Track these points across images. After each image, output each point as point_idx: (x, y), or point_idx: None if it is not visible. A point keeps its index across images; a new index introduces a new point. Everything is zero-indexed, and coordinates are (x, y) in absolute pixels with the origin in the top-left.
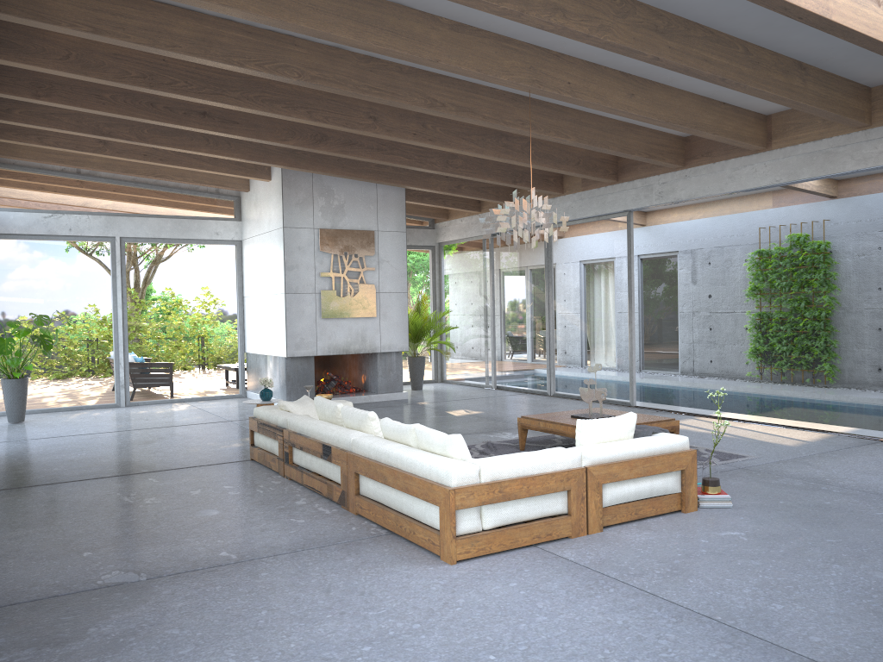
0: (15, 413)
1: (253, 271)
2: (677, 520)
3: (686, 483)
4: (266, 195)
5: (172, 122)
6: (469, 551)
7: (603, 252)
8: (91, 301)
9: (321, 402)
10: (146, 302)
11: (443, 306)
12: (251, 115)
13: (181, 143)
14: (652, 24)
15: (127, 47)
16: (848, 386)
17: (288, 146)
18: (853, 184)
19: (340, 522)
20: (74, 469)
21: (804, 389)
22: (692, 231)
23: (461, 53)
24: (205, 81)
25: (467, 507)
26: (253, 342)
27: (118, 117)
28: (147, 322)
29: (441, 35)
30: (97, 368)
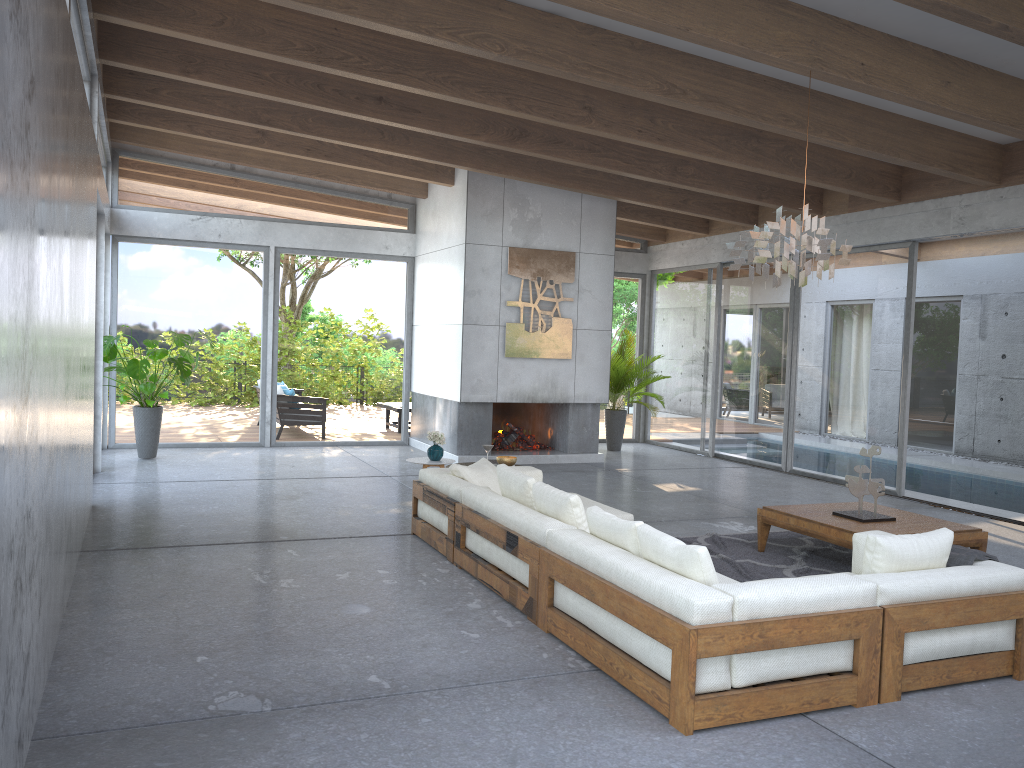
0: (147, 447)
1: (426, 295)
2: (1009, 691)
3: (1023, 637)
4: (446, 203)
5: (342, 109)
6: (712, 717)
7: (871, 293)
8: (239, 320)
9: (505, 472)
10: (300, 325)
11: (652, 349)
12: (436, 102)
13: (351, 136)
14: None
15: (292, 12)
16: None
17: (479, 142)
18: None
19: (526, 643)
20: (202, 528)
21: None
22: (985, 270)
23: (720, 20)
24: (384, 56)
25: (713, 655)
26: (421, 380)
27: (278, 101)
28: (299, 349)
29: None
30: (241, 400)
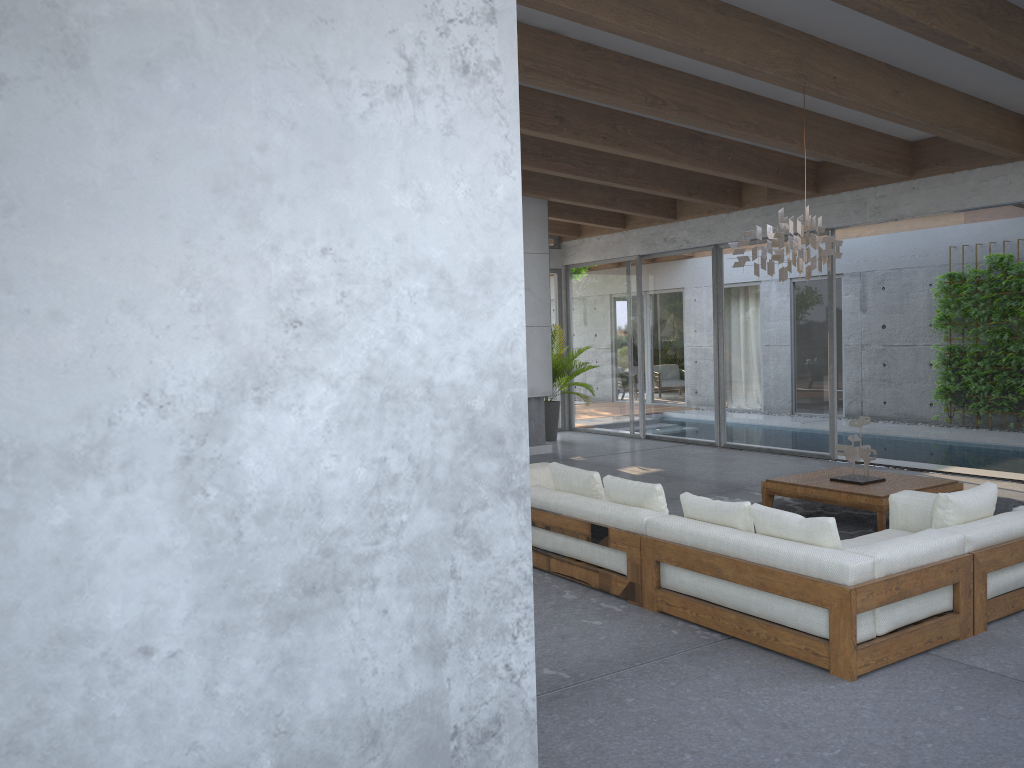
0: None
1: None
2: None
3: None
4: None
5: None
6: (868, 663)
7: (793, 277)
8: None
9: (562, 469)
10: None
11: (572, 340)
12: None
13: None
14: (975, 7)
15: None
16: None
17: None
18: None
19: (648, 624)
20: None
21: (1010, 435)
22: (862, 250)
23: (726, 41)
24: None
25: (867, 609)
26: None
27: None
28: None
29: (705, 18)
30: None
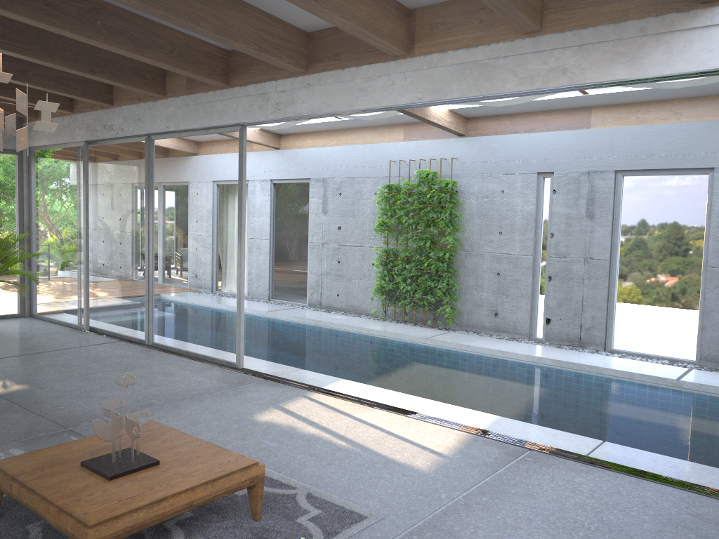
0: None
1: None
2: None
3: None
4: None
5: None
6: None
7: (211, 174)
8: None
9: None
10: None
11: (33, 225)
12: None
13: None
14: None
15: None
16: (466, 329)
17: None
18: (481, 124)
19: None
20: None
21: (426, 332)
22: (325, 159)
23: None
24: None
25: None
26: None
27: None
28: None
29: None
30: None
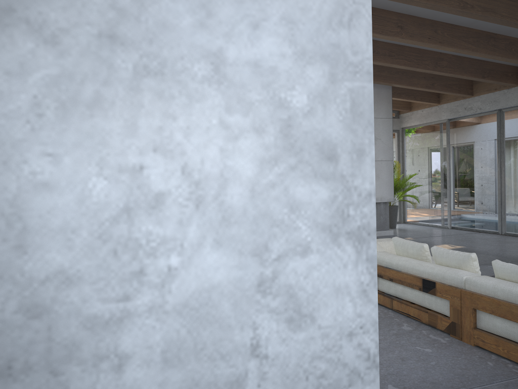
0: None
1: None
2: None
3: None
4: None
5: None
6: None
7: None
8: None
9: (401, 241)
10: None
11: (405, 171)
12: None
13: None
14: None
15: None
16: None
17: None
18: None
19: (468, 355)
20: None
21: None
22: None
23: None
24: None
25: None
26: None
27: None
28: None
29: None
30: None
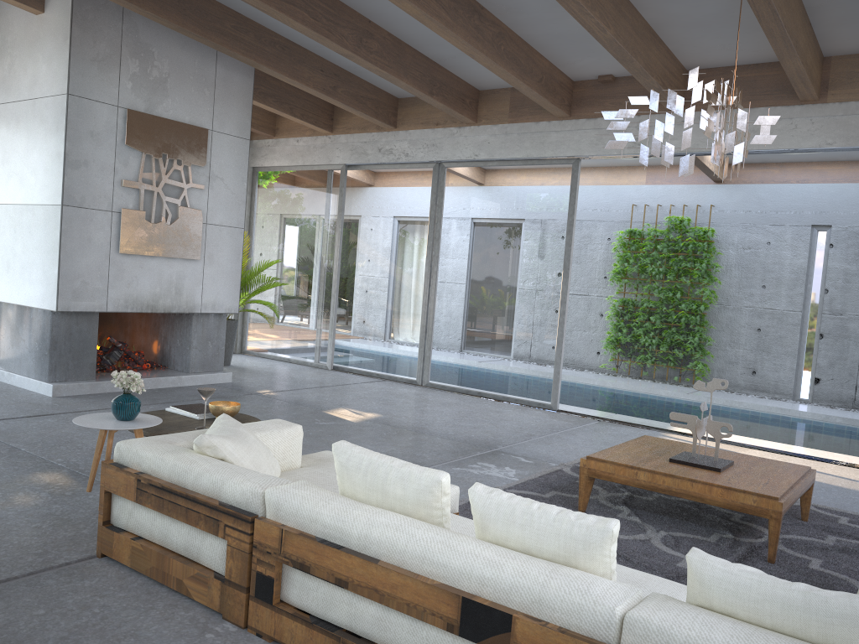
0: None
1: None
2: None
3: None
4: (28, 37)
5: None
6: None
7: (528, 207)
8: None
9: (365, 459)
10: None
11: (253, 253)
12: None
13: None
14: None
15: None
16: None
17: None
18: (743, 171)
19: None
20: None
21: (678, 388)
22: None
23: None
24: None
25: None
26: None
27: None
28: None
29: None
30: None
